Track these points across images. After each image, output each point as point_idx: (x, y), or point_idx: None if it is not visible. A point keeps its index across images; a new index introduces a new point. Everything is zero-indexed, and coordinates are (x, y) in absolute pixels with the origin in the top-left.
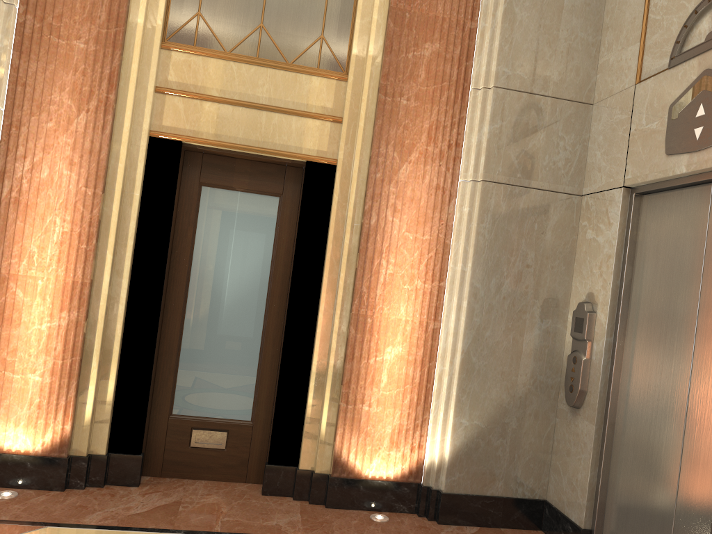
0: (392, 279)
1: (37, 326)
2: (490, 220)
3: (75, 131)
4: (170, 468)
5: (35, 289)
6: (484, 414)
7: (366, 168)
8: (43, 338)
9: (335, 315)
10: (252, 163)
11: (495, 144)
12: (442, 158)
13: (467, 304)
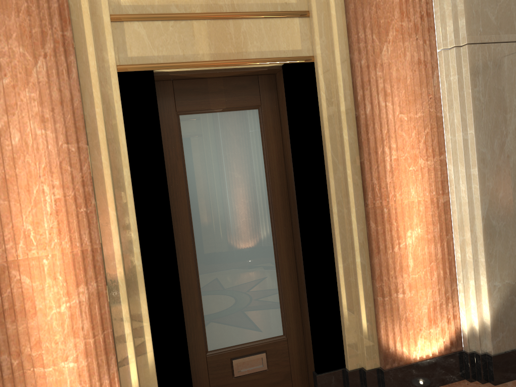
0: (397, 164)
1: (55, 310)
2: (482, 83)
3: (37, 82)
4: None
5: (42, 271)
6: (512, 272)
7: (348, 58)
8: (66, 321)
9: (351, 213)
10: (224, 80)
11: (471, 5)
12: (417, 32)
13: (478, 171)
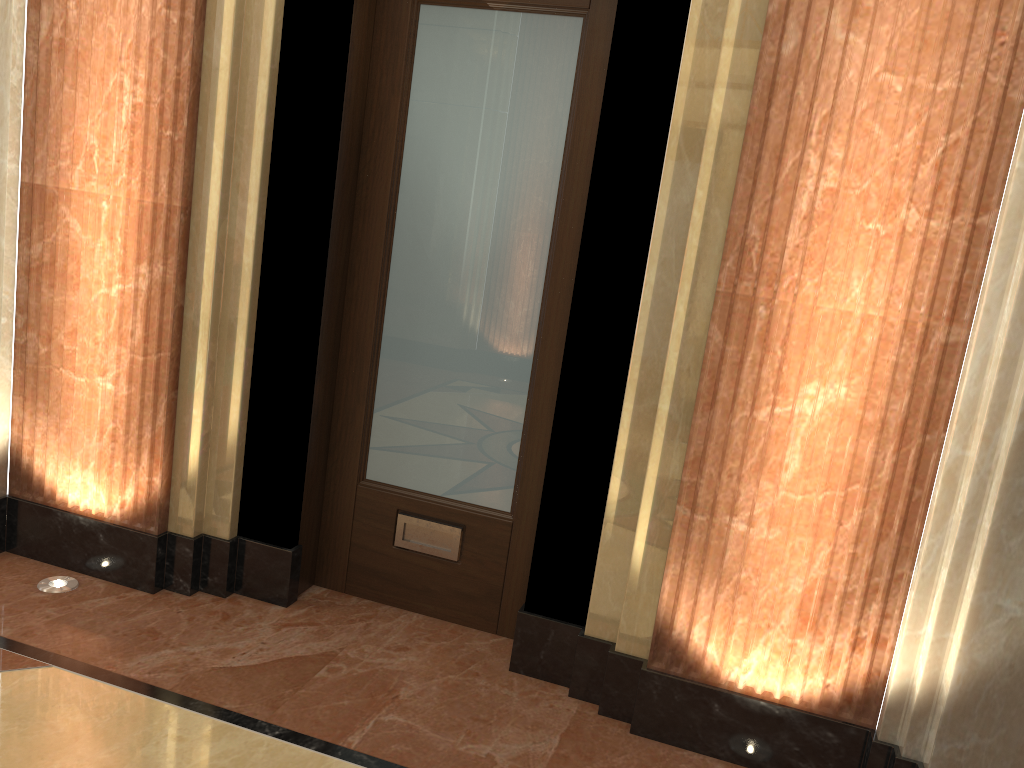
0: (833, 204)
1: (104, 289)
2: None
3: None
4: (360, 581)
5: (96, 219)
6: None
7: None
8: (114, 313)
9: (678, 295)
10: None
11: None
12: None
13: None
